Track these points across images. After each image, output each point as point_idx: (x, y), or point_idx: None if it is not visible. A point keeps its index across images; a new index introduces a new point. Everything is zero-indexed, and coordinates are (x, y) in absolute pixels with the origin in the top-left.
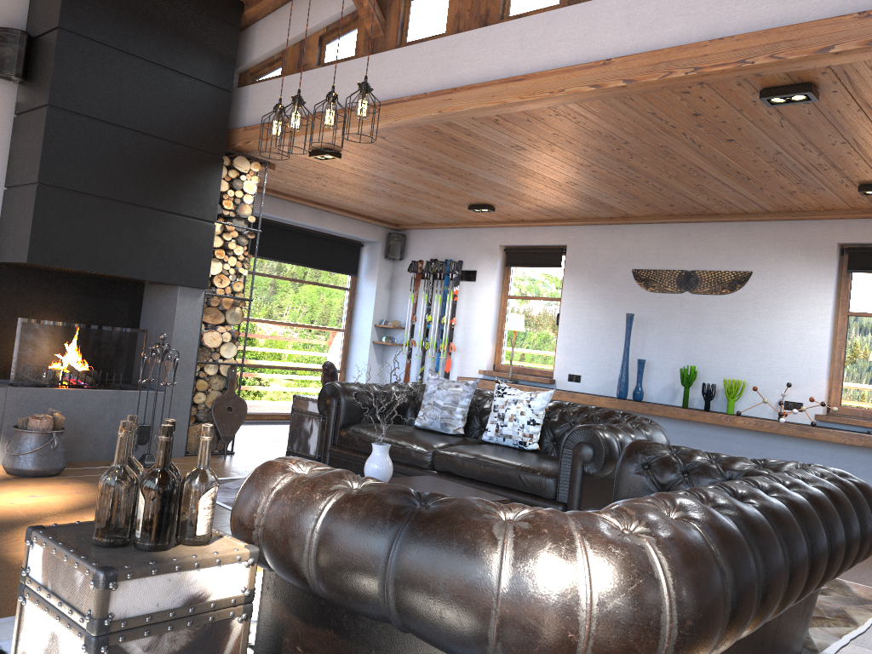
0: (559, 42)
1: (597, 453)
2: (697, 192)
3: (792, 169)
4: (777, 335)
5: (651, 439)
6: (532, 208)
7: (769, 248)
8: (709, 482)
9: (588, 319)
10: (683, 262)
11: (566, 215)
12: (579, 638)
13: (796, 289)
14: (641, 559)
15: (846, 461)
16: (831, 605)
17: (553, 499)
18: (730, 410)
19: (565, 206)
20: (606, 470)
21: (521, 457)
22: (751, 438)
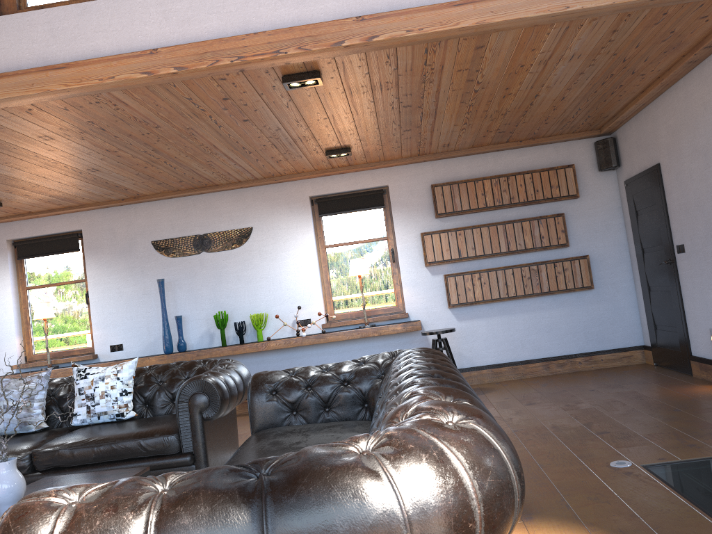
0: (96, 32)
1: (212, 398)
2: (206, 168)
3: (284, 141)
4: (282, 272)
5: (241, 374)
6: (44, 198)
7: (261, 207)
8: (331, 387)
9: (119, 292)
10: (195, 228)
11: (79, 201)
12: (475, 524)
13: (288, 235)
14: (483, 439)
15: (348, 352)
16: None
17: (178, 453)
18: (260, 338)
19: (79, 193)
20: (223, 410)
21: (131, 427)
22: (280, 355)
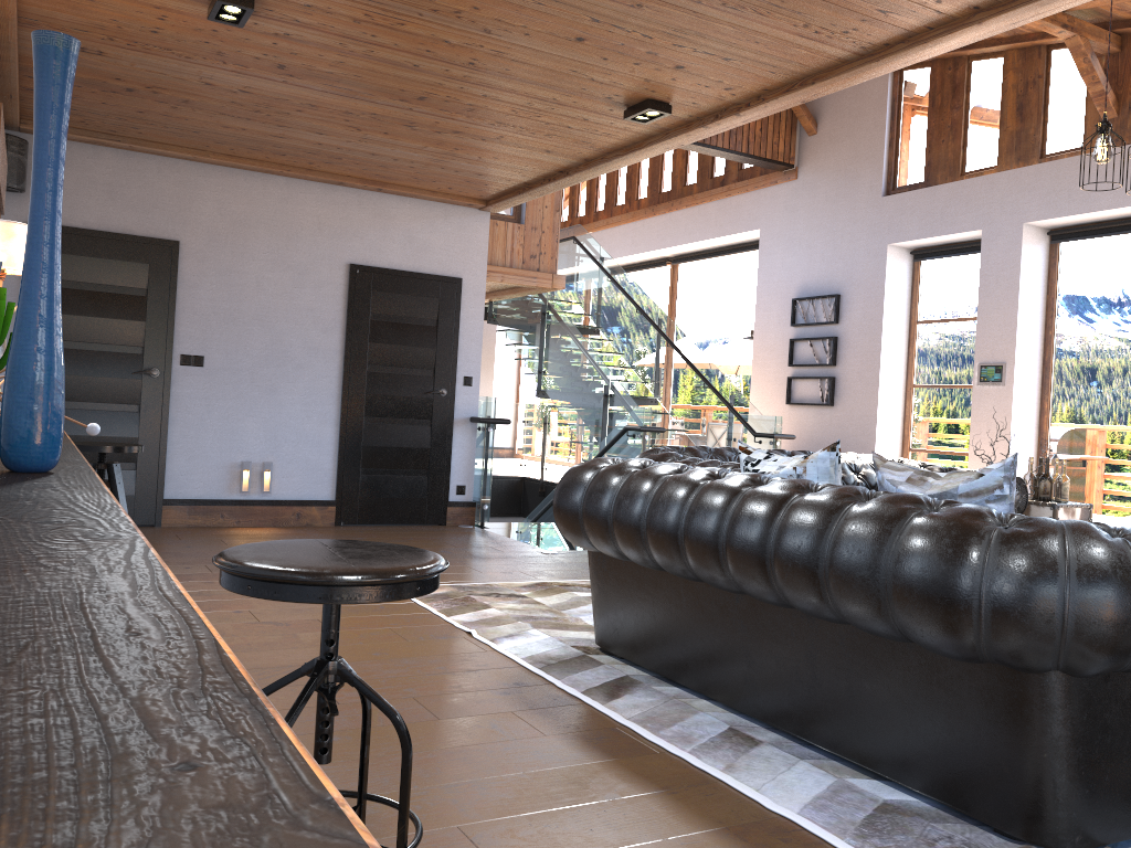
0: None
1: None
2: None
3: (400, 5)
4: None
5: None
6: None
7: None
8: None
9: None
10: None
11: None
12: None
13: None
14: None
15: None
16: (519, 589)
17: None
18: None
19: None
20: None
21: None
22: None
